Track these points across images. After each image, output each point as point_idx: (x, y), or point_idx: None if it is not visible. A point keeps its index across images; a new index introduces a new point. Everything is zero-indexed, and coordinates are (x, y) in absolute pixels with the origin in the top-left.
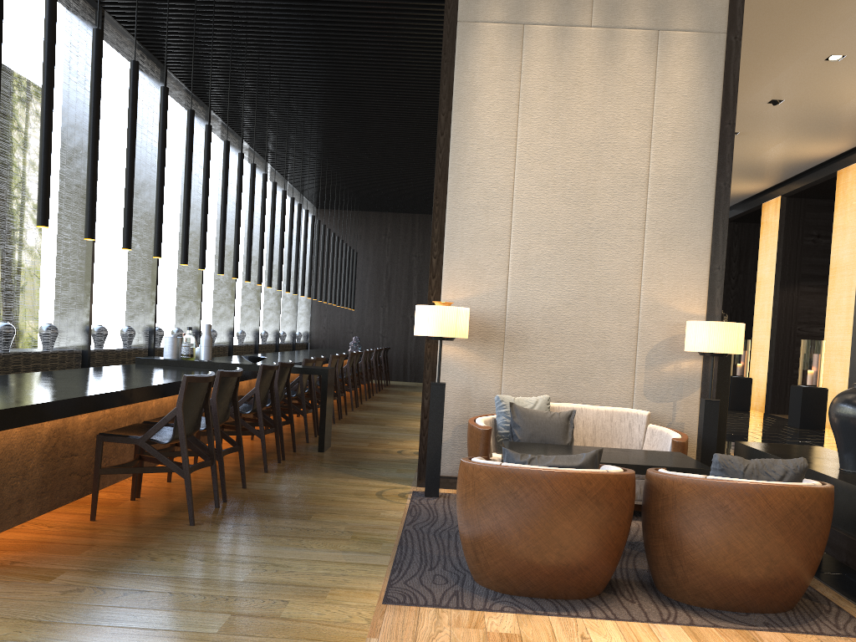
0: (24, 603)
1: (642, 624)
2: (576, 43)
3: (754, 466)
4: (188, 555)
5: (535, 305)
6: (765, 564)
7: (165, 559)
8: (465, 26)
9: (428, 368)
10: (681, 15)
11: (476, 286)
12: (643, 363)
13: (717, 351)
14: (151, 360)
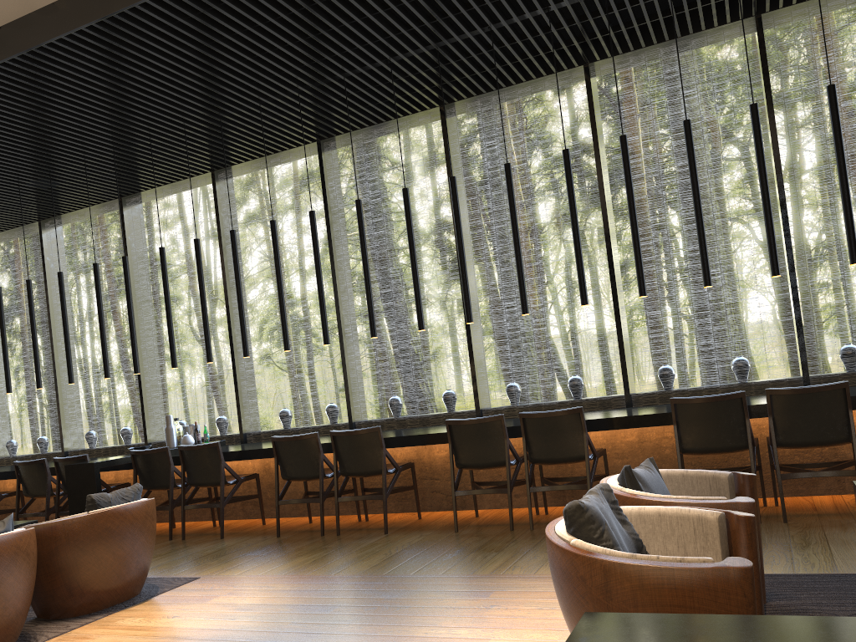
0: None
1: None
2: None
3: None
4: None
5: None
6: None
7: None
8: None
9: None
10: None
11: None
12: None
13: None
14: None
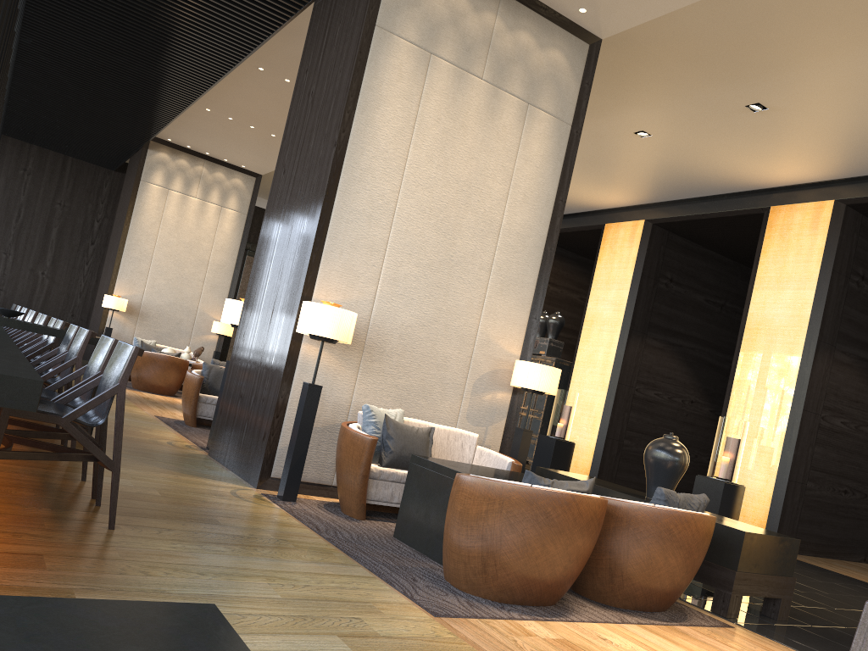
0: None
1: (614, 624)
2: (469, 89)
3: (683, 498)
4: (175, 568)
5: (395, 321)
6: (682, 574)
7: (160, 573)
8: (382, 33)
9: (289, 365)
10: (546, 98)
11: (348, 291)
12: (470, 389)
13: (544, 390)
14: None
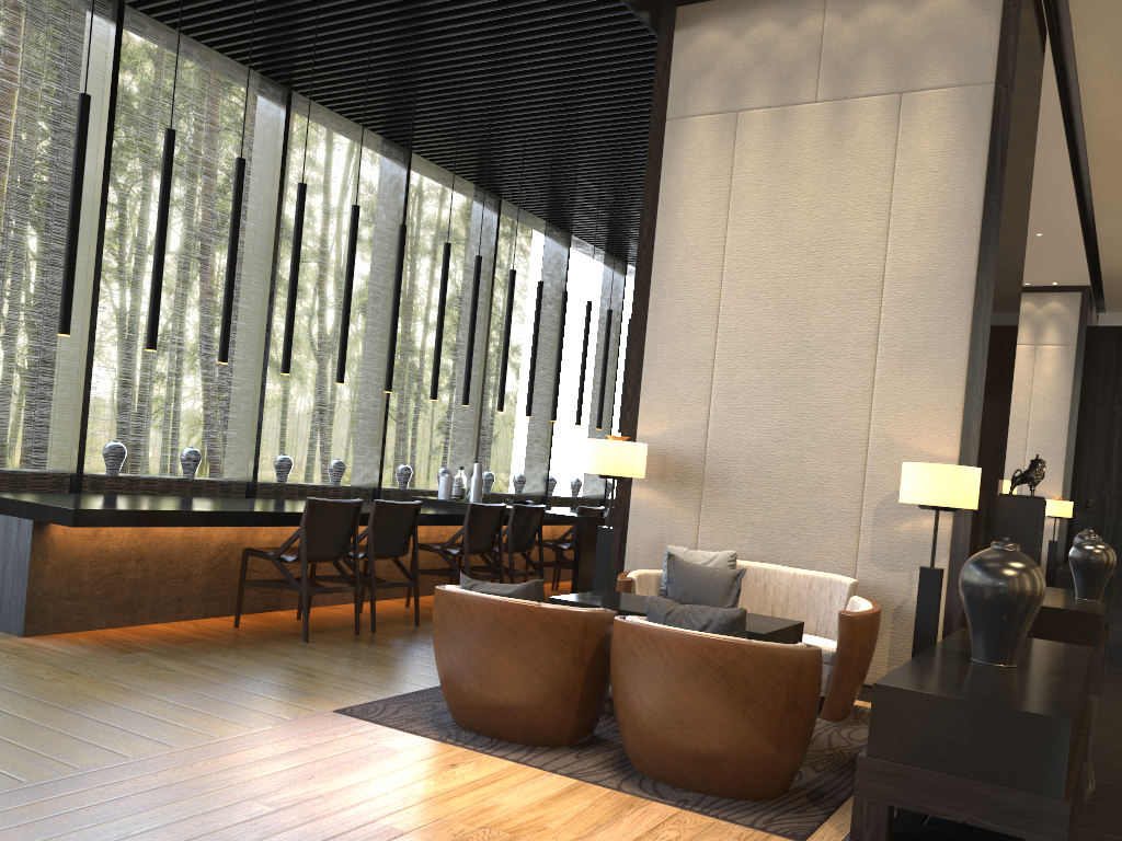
0: (83, 662)
1: (541, 771)
2: (797, 125)
3: (680, 611)
4: (256, 658)
5: (739, 442)
6: (676, 727)
7: (232, 657)
8: (673, 123)
9: (618, 513)
10: (931, 69)
11: (674, 419)
12: (870, 518)
13: (923, 502)
14: (423, 500)
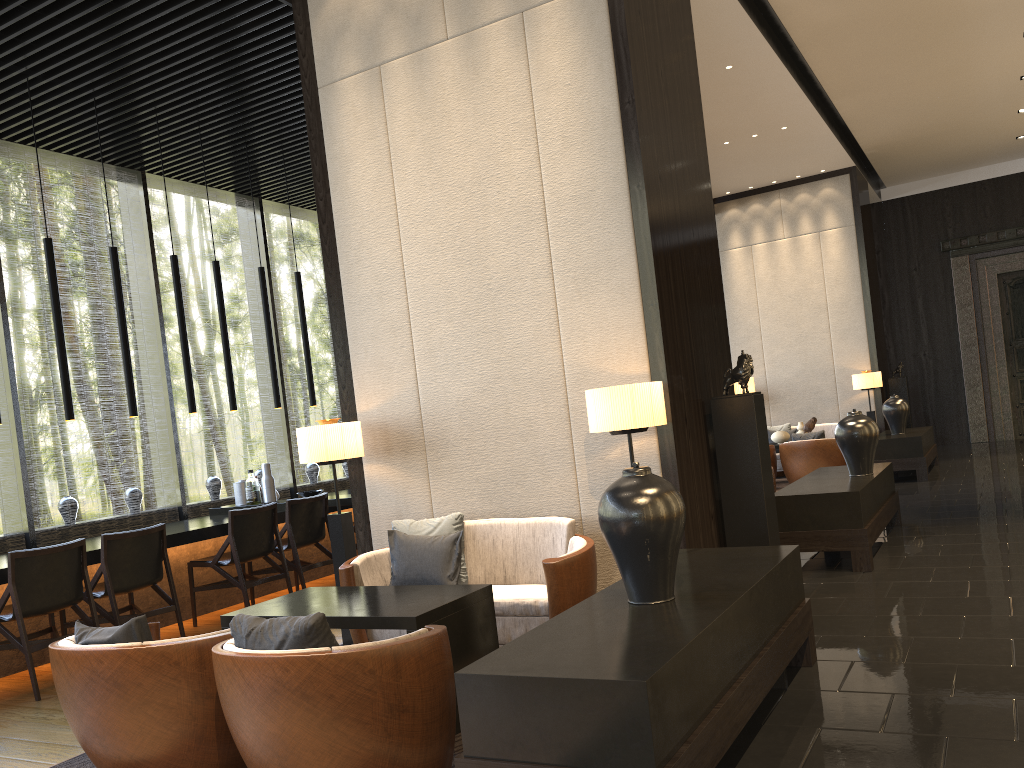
0: None
1: None
2: (435, 66)
3: (260, 628)
4: None
5: (449, 400)
6: (275, 761)
7: None
8: (325, 91)
9: (356, 494)
10: None
11: (387, 389)
12: (582, 451)
13: (606, 429)
14: (220, 510)
